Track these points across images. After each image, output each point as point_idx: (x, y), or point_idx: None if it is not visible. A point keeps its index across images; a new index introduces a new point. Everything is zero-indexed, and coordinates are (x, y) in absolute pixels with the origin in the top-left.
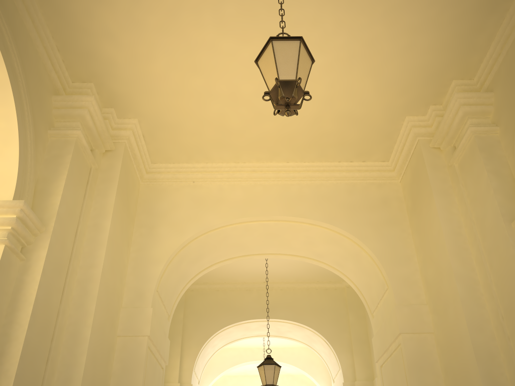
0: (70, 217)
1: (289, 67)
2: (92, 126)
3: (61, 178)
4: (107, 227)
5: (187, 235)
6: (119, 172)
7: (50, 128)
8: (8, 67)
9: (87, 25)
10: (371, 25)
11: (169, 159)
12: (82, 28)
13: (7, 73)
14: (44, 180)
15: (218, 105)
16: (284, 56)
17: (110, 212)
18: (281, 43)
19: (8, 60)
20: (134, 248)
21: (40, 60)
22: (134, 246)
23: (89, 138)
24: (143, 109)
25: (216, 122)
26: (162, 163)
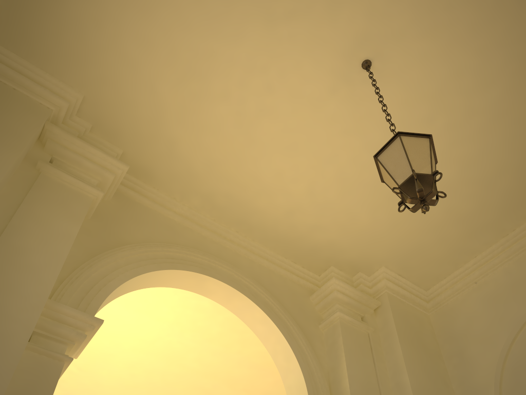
0: (367, 391)
1: (402, 167)
2: (348, 299)
3: (342, 361)
4: (407, 381)
5: (500, 343)
6: (394, 322)
7: (319, 323)
8: (260, 305)
9: (298, 233)
10: (516, 18)
11: (437, 277)
12: (296, 237)
13: (262, 310)
14: (332, 369)
15: (437, 205)
16: (393, 161)
17: (403, 365)
18: (385, 152)
19: (258, 301)
20: (455, 383)
21: (286, 279)
22: (453, 381)
23: (353, 310)
24: (381, 256)
25: (449, 219)
26: (435, 284)
